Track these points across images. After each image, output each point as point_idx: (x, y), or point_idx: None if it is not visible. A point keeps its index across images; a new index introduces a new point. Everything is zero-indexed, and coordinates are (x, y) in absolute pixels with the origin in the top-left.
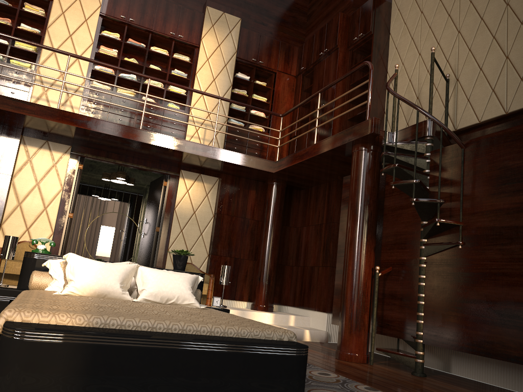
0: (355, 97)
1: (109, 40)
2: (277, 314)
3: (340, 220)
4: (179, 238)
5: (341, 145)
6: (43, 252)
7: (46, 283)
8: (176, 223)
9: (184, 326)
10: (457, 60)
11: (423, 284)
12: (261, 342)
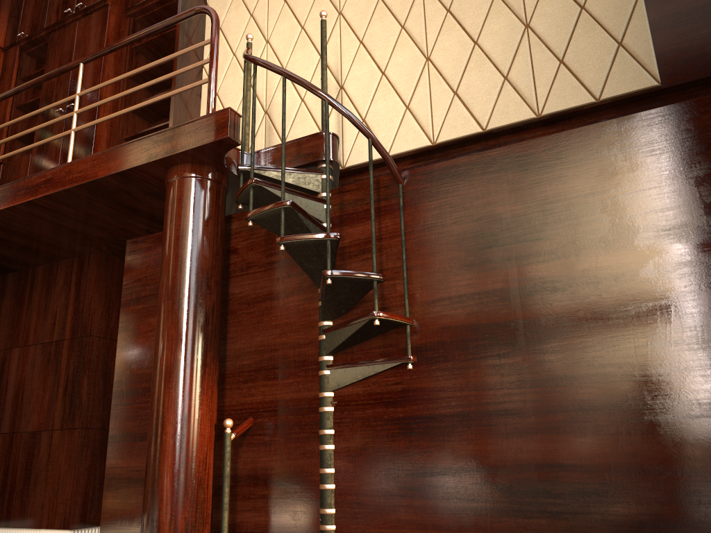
0: (178, 71)
1: None
2: None
3: (120, 329)
4: None
5: (146, 164)
6: None
7: None
8: None
9: None
10: (340, 57)
11: (331, 447)
12: None
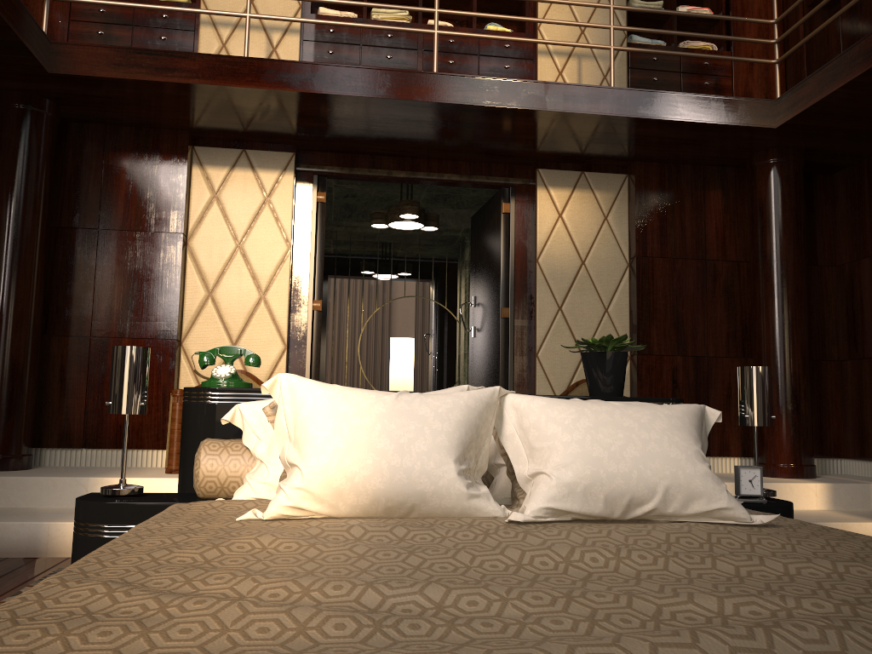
0: None
1: None
2: (837, 483)
3: None
4: (556, 325)
5: None
6: (229, 385)
7: (240, 473)
8: (546, 292)
9: None
10: None
11: None
12: None
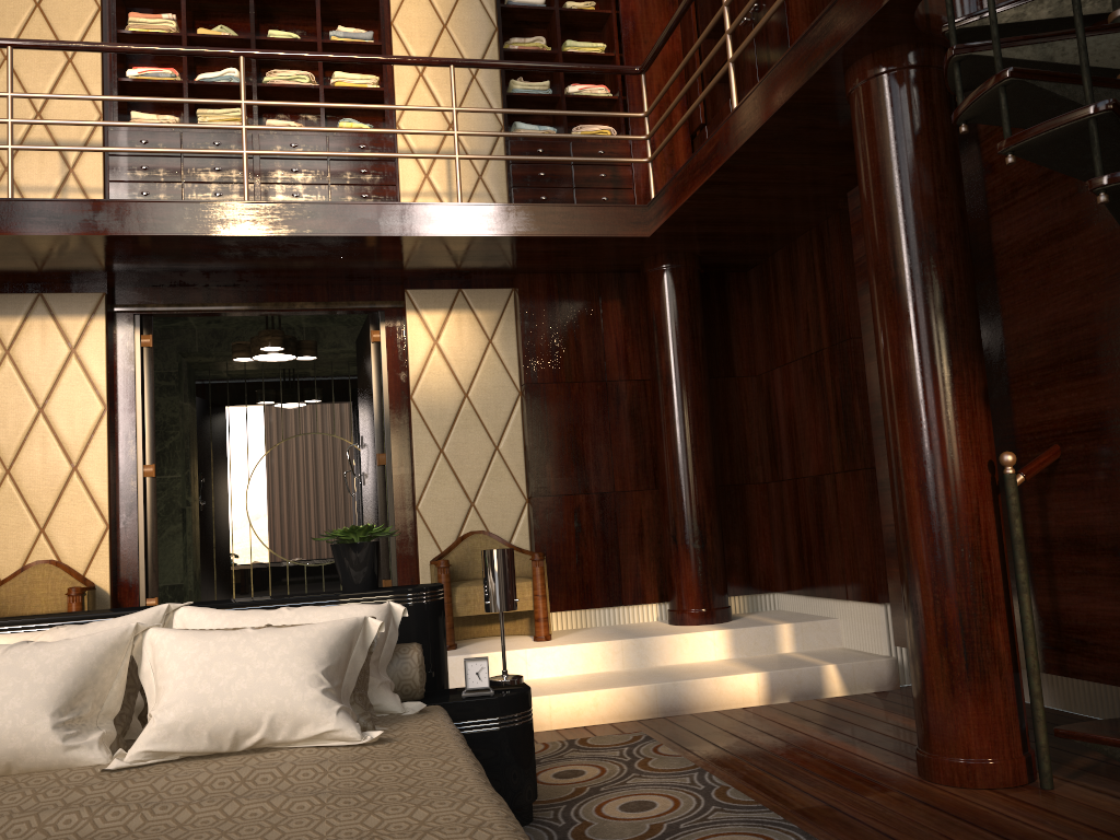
0: None
1: None
2: (738, 628)
3: (862, 328)
4: (438, 471)
5: (809, 83)
6: None
7: None
8: (424, 433)
9: None
10: None
11: None
12: None
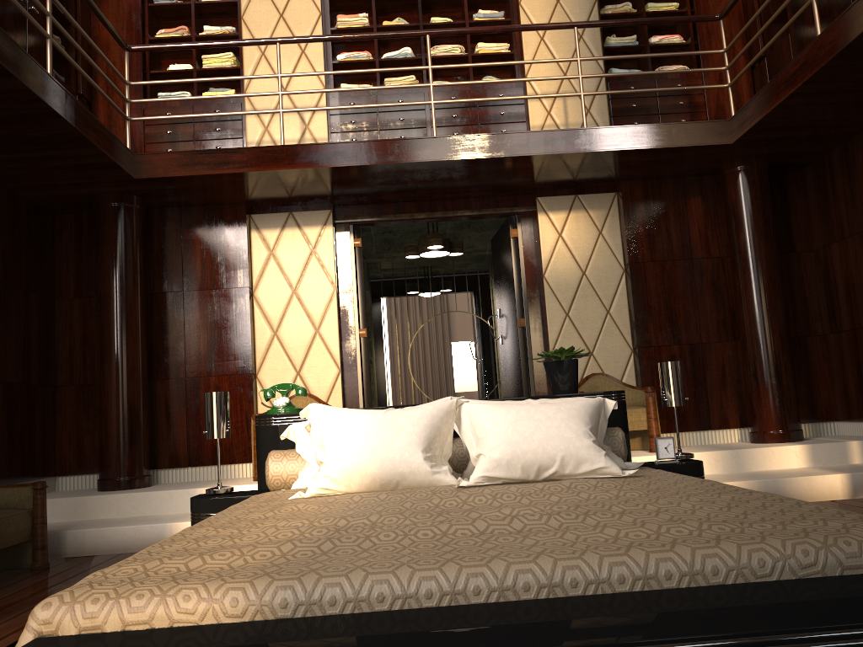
0: None
1: (348, 1)
2: (815, 444)
3: None
4: (565, 329)
5: None
6: (286, 411)
7: (296, 472)
8: (554, 302)
9: (554, 573)
10: None
11: None
12: (840, 600)
